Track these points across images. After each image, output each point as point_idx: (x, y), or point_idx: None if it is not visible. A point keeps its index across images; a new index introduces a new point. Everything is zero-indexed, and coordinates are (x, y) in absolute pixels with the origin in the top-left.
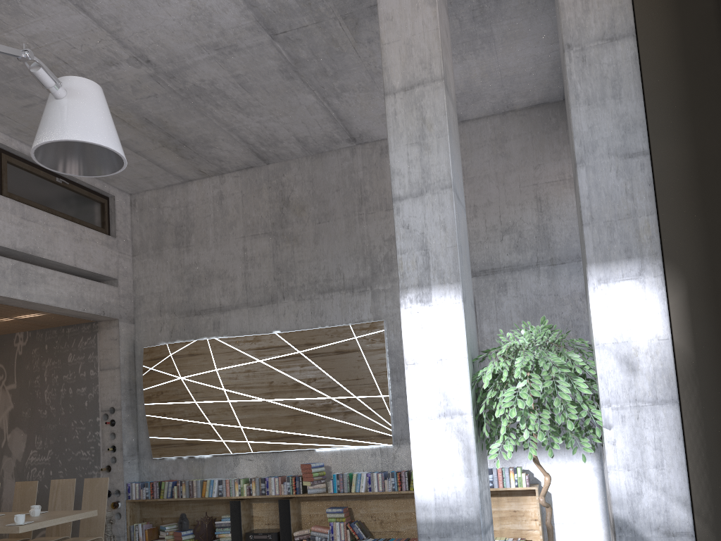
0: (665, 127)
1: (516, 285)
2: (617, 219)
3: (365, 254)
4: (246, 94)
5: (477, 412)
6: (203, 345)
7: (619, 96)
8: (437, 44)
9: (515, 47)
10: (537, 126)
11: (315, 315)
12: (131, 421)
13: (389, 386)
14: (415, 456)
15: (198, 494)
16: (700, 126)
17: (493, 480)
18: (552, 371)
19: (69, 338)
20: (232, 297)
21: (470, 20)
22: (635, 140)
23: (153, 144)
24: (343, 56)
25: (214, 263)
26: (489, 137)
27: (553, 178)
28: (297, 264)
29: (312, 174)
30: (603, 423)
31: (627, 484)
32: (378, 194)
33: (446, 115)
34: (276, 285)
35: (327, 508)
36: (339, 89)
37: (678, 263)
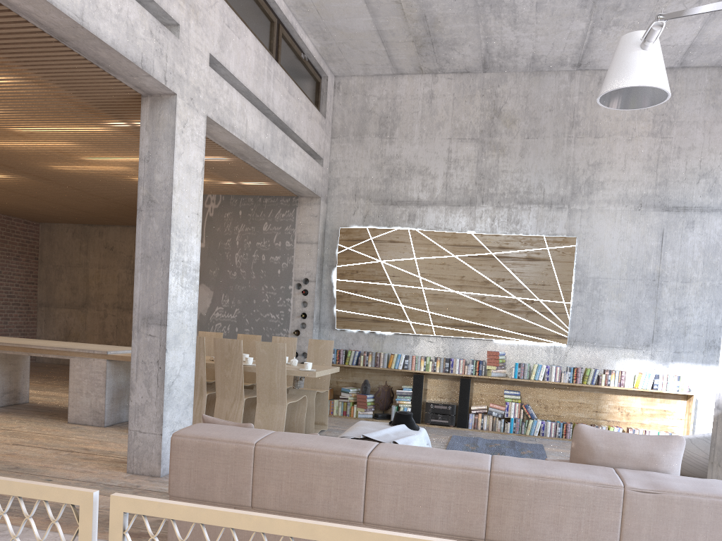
0: None
1: (702, 224)
2: None
3: (568, 175)
4: (532, 12)
5: None
6: (404, 234)
7: None
8: None
9: None
10: None
11: (510, 222)
12: (318, 293)
13: (571, 295)
14: None
15: (385, 365)
16: None
17: (658, 383)
18: None
19: (266, 208)
20: (431, 194)
21: None
22: None
23: (405, 38)
24: None
25: (416, 159)
26: (705, 87)
27: None
28: (500, 173)
29: (528, 90)
30: None
31: None
32: (589, 121)
33: None
34: (476, 189)
35: (504, 390)
36: (612, 22)
37: None
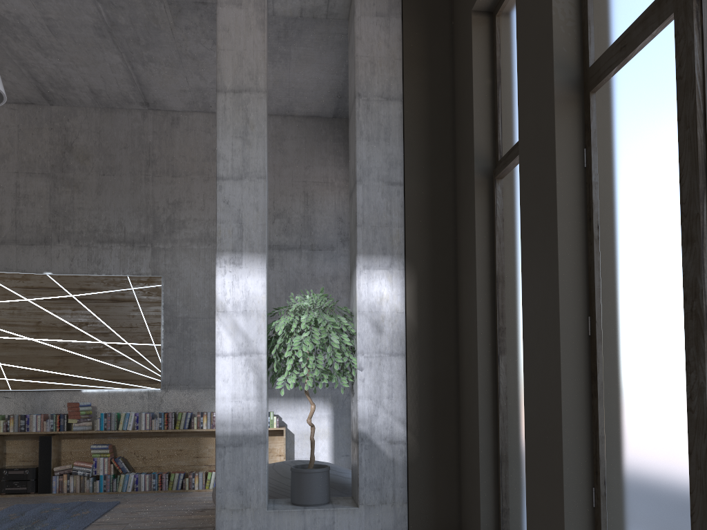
0: (415, 169)
1: (282, 262)
2: (379, 226)
3: (149, 213)
4: (52, 37)
5: (267, 354)
6: None
7: (388, 140)
8: (264, 63)
9: (305, 68)
10: (310, 134)
11: (92, 262)
12: None
13: (161, 336)
14: (219, 384)
15: None
16: (435, 174)
17: None
18: (328, 326)
19: None
20: None
21: (275, 38)
22: (396, 173)
23: None
24: (160, 33)
25: None
26: (271, 133)
27: (319, 179)
28: (76, 210)
29: (100, 126)
30: (357, 366)
31: (369, 409)
32: (166, 160)
33: (265, 121)
34: (51, 227)
35: (91, 445)
36: (146, 58)
37: (414, 263)
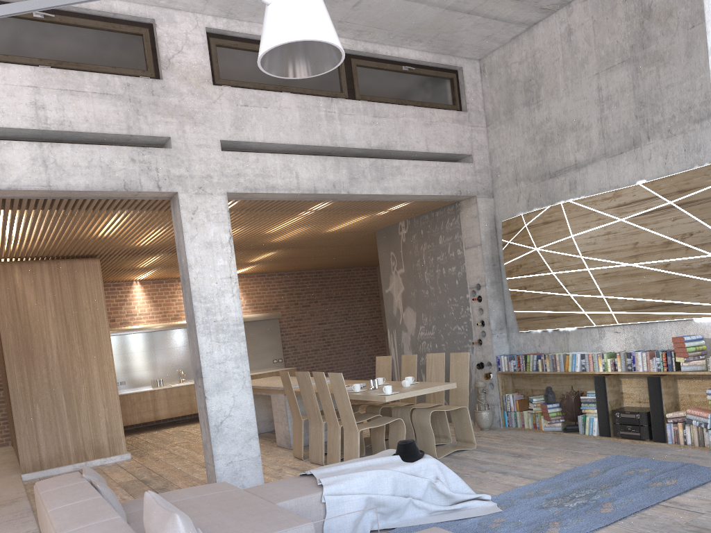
0: None
1: None
2: None
3: None
4: None
5: None
6: (556, 211)
7: None
8: None
9: None
10: None
11: (689, 152)
12: (496, 296)
13: None
14: None
15: (561, 368)
16: None
17: None
18: None
19: (438, 221)
20: (588, 150)
21: None
22: None
23: None
24: None
25: (566, 115)
26: None
27: None
28: (664, 91)
29: None
30: None
31: None
32: None
33: None
34: (638, 124)
35: (707, 389)
36: None
37: None
